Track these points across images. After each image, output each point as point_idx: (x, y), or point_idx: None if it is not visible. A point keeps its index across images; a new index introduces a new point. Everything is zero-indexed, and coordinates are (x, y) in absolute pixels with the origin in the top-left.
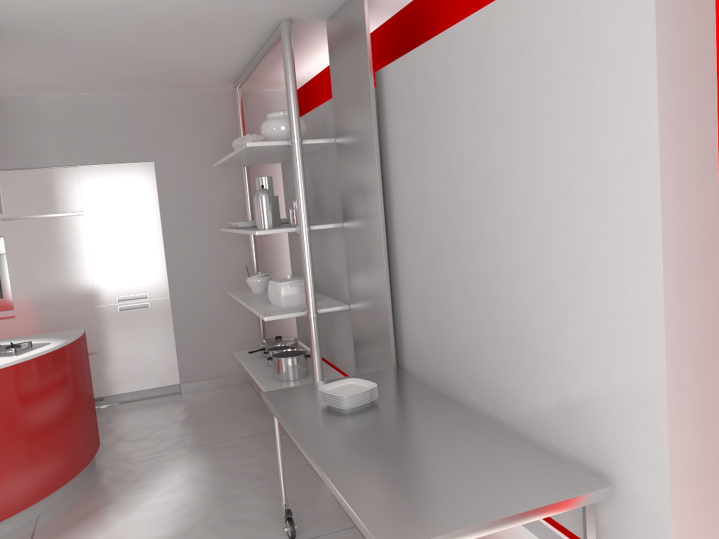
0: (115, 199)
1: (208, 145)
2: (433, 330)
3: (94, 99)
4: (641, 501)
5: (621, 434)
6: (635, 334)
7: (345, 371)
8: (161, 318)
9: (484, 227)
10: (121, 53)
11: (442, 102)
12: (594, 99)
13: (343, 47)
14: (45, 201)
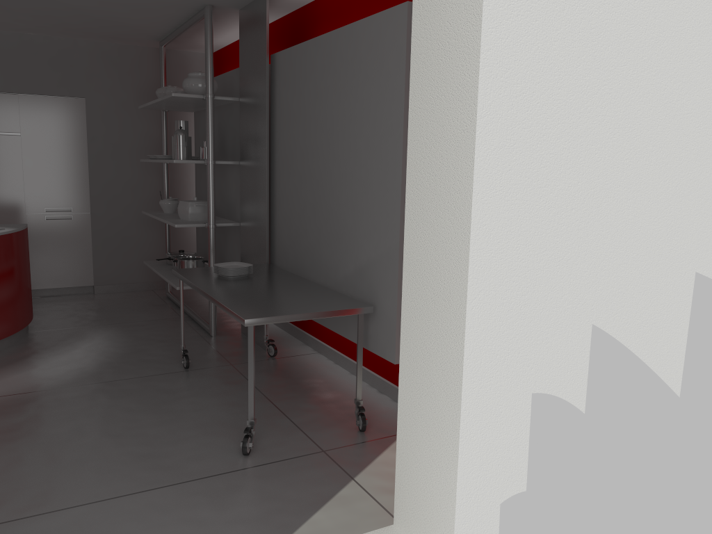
0: (49, 126)
1: (133, 90)
2: (294, 235)
3: (37, 39)
4: (386, 314)
5: (380, 279)
6: (389, 223)
7: None
8: (82, 229)
9: (326, 165)
10: (74, 9)
11: (310, 84)
12: (381, 95)
13: (250, 33)
14: None
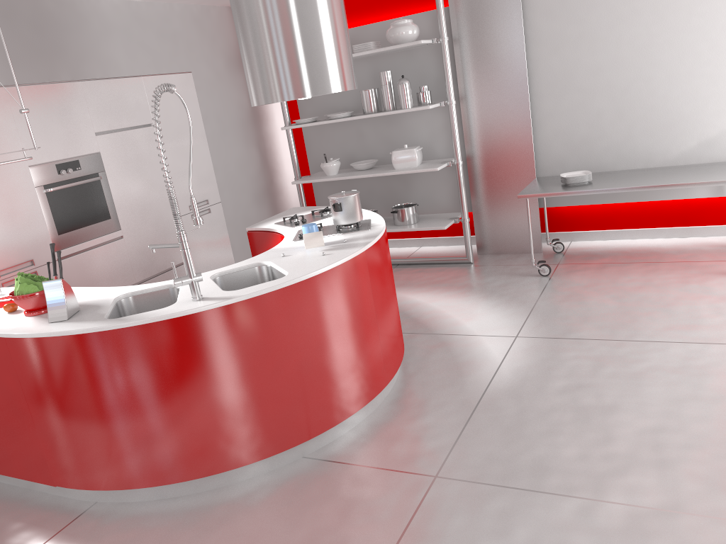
0: (173, 110)
1: (222, 57)
2: (578, 142)
3: (142, 6)
4: None
5: None
6: None
7: (431, 213)
8: (219, 222)
9: (641, 73)
10: None
11: (601, 10)
12: None
13: None
14: (125, 113)
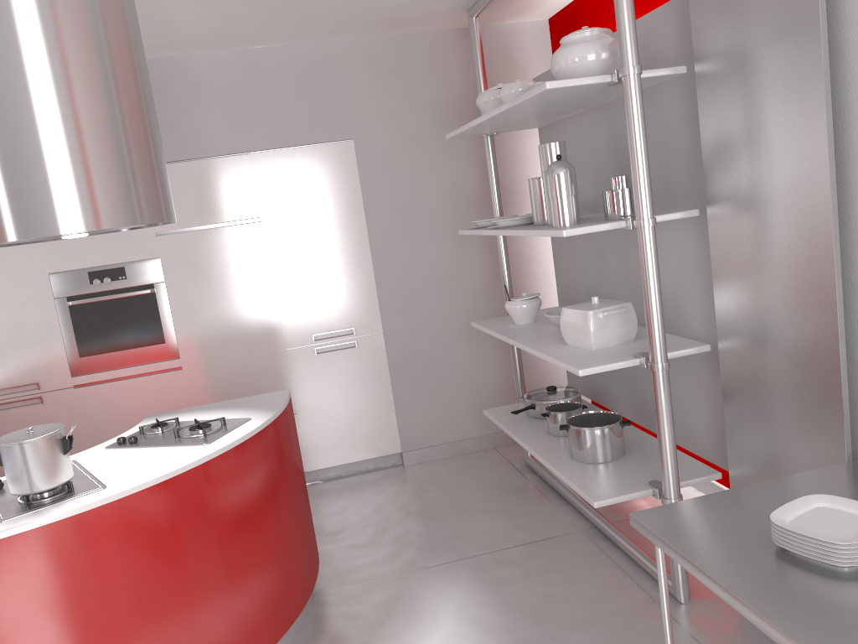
0: (303, 197)
1: (427, 110)
2: None
3: (268, 54)
4: None
5: None
6: None
7: (683, 445)
8: (373, 362)
9: None
10: None
11: None
12: None
13: None
14: (212, 205)
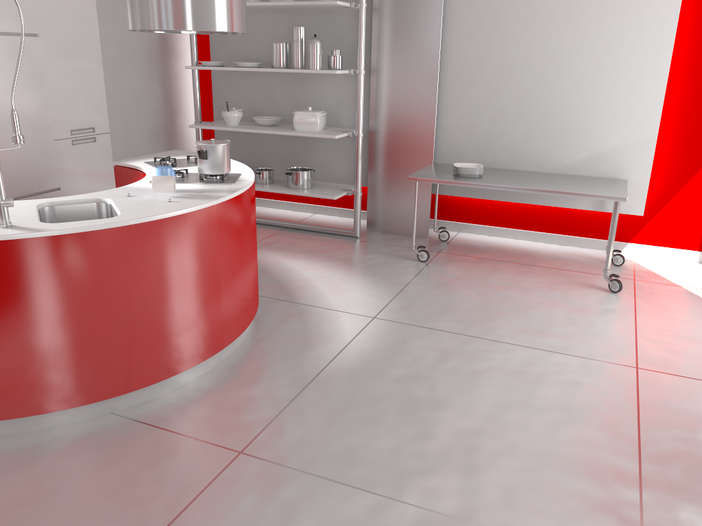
0: (65, 24)
1: None
2: (478, 135)
3: None
4: (634, 183)
5: (628, 160)
6: (645, 120)
7: (328, 181)
8: (104, 153)
9: (547, 77)
10: None
11: (520, 6)
12: (642, 26)
13: None
14: (6, 16)
